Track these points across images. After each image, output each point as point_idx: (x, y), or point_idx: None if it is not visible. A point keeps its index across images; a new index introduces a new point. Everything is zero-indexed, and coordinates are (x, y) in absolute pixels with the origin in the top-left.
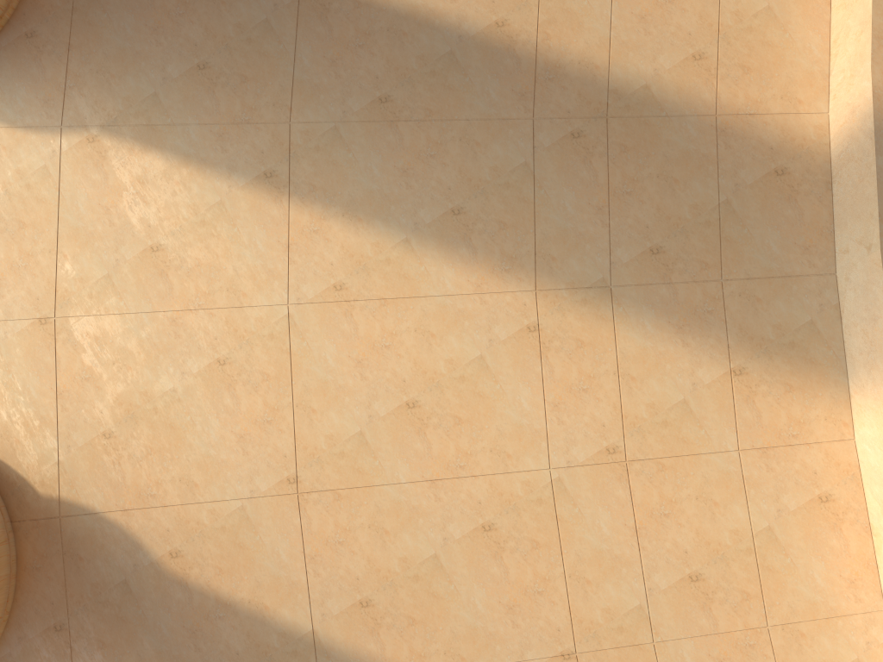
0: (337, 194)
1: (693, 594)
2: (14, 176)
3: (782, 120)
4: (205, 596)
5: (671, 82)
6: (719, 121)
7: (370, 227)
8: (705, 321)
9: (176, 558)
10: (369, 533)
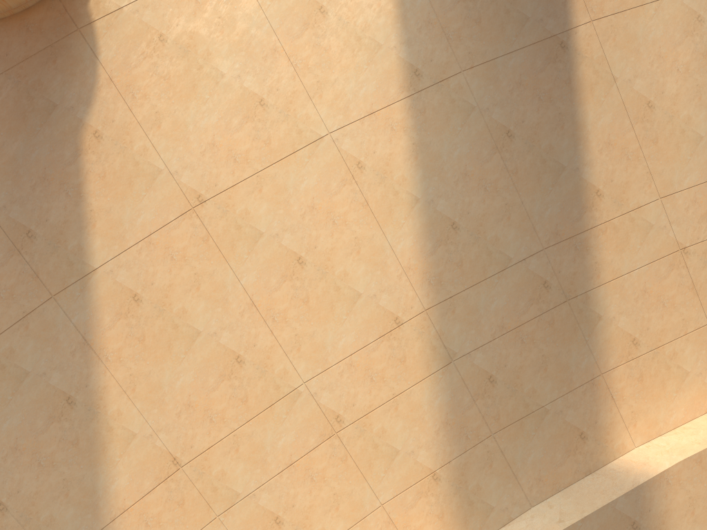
0: (426, 132)
1: (266, 526)
2: None
3: (617, 420)
4: (77, 174)
5: (610, 332)
6: (598, 378)
7: (414, 168)
8: (459, 438)
9: (95, 137)
10: (190, 276)
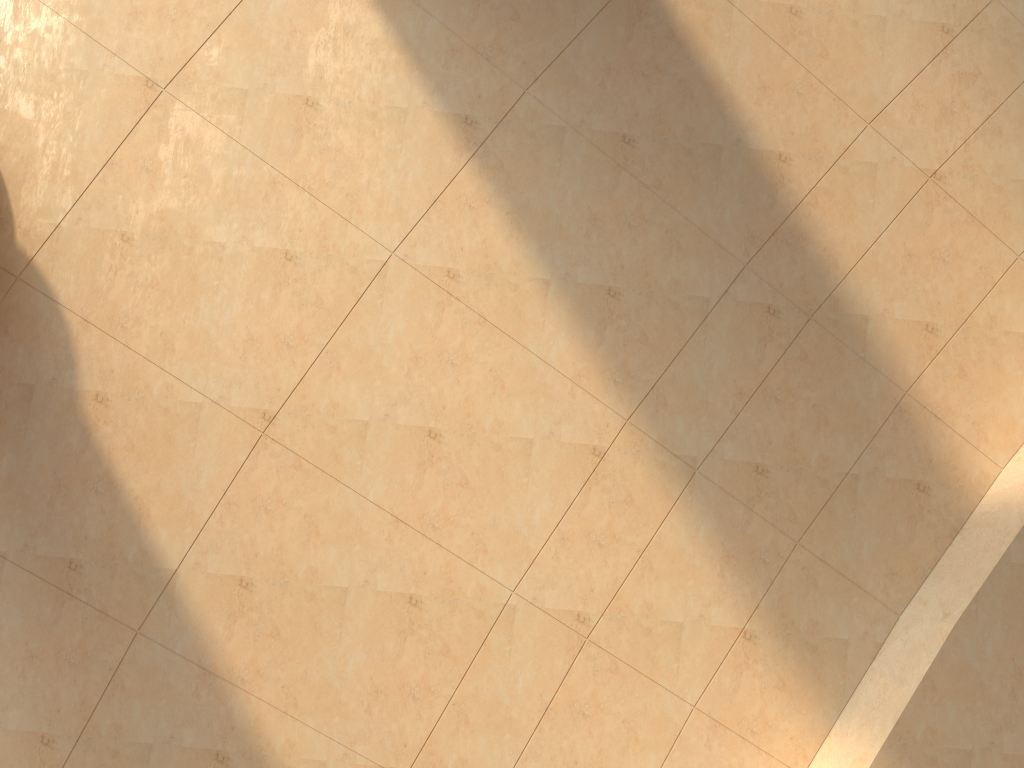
0: (517, 190)
1: None
2: None
3: (958, 443)
4: (98, 461)
5: (890, 332)
6: (904, 400)
7: (523, 243)
8: (754, 568)
9: (99, 403)
10: (300, 521)
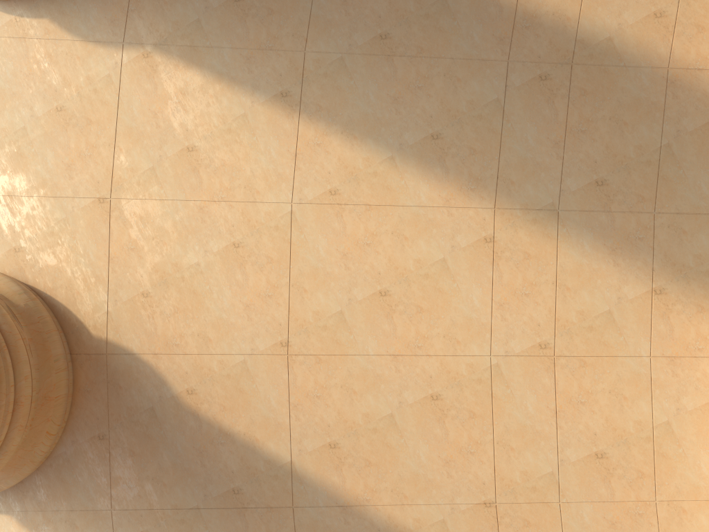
0: (338, 114)
1: (597, 468)
2: (85, 81)
3: None
4: (211, 426)
5: (632, 36)
6: (670, 73)
7: (363, 144)
8: (636, 247)
9: (191, 394)
10: (341, 391)
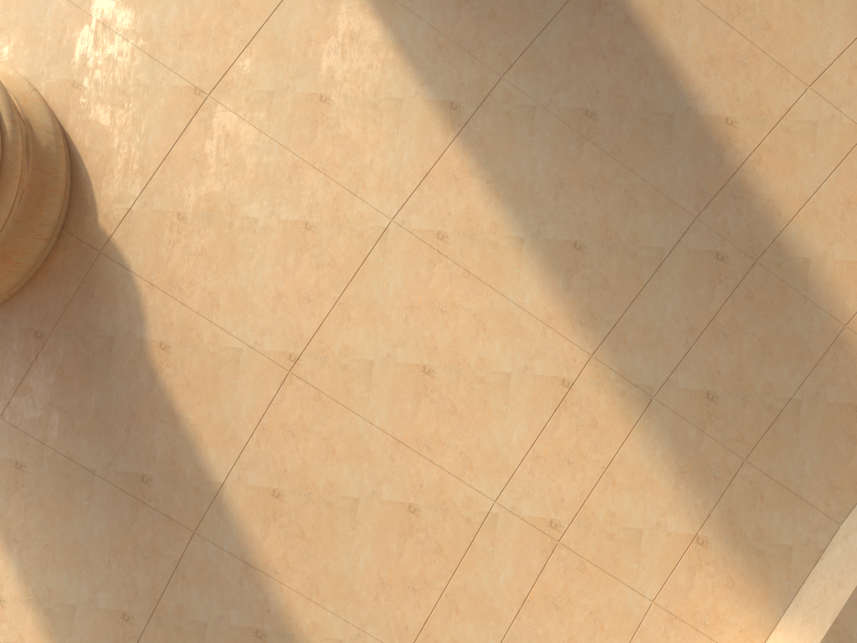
0: (495, 162)
1: None
2: None
3: None
4: (162, 396)
5: (830, 272)
6: (844, 332)
7: (501, 207)
8: (706, 482)
9: (162, 350)
10: (320, 443)
